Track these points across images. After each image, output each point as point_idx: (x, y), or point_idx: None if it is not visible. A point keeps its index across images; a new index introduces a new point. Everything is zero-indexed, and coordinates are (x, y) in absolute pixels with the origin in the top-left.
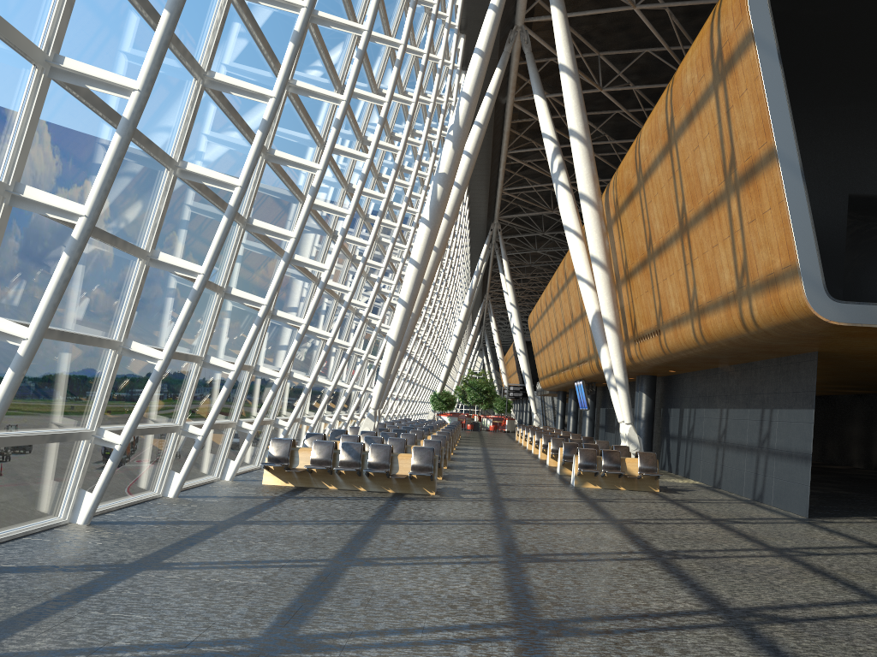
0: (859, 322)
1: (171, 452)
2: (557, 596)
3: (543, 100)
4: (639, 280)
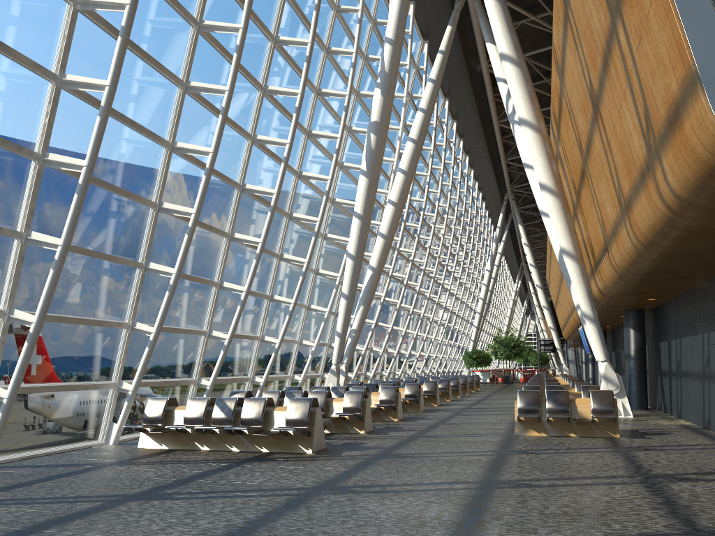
0: None
1: None
2: None
3: (494, 46)
4: (584, 196)
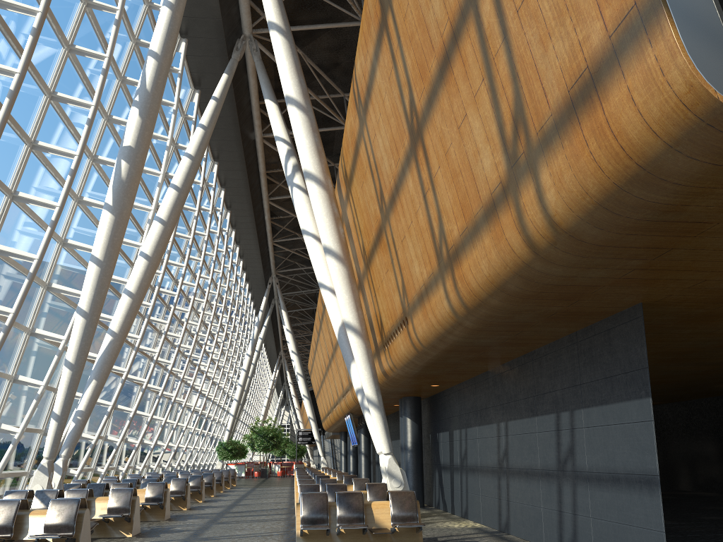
0: None
1: None
2: None
3: (274, 104)
4: (378, 261)
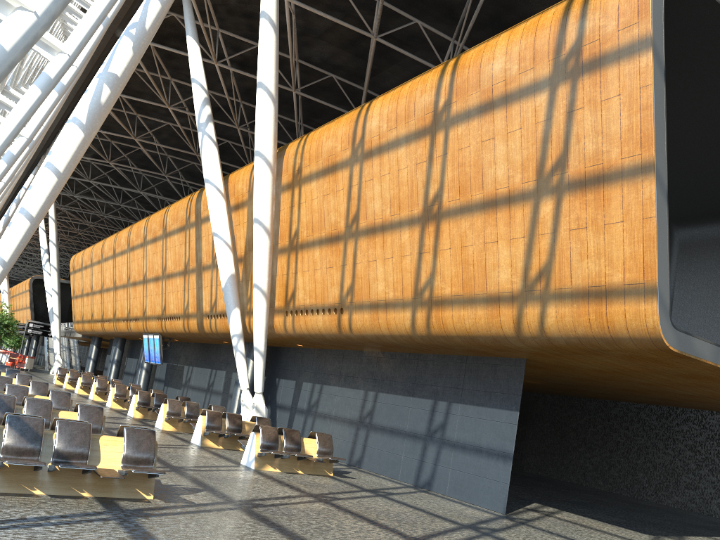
0: (684, 350)
1: None
2: None
3: (197, 45)
4: (318, 254)
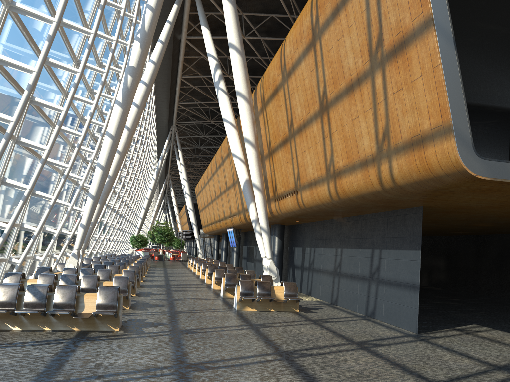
0: (499, 177)
1: None
2: None
3: (208, 30)
4: (280, 154)
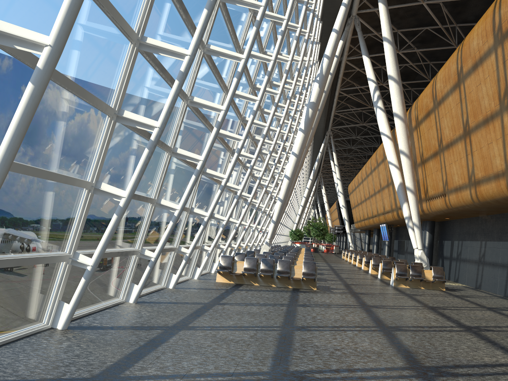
0: None
1: (171, 262)
2: (425, 352)
3: (368, 58)
4: (431, 164)
